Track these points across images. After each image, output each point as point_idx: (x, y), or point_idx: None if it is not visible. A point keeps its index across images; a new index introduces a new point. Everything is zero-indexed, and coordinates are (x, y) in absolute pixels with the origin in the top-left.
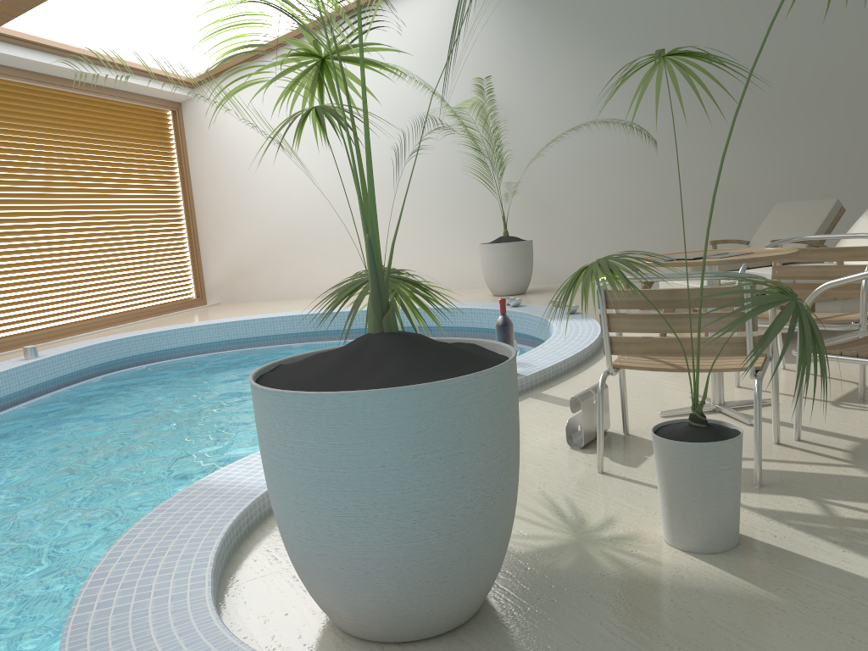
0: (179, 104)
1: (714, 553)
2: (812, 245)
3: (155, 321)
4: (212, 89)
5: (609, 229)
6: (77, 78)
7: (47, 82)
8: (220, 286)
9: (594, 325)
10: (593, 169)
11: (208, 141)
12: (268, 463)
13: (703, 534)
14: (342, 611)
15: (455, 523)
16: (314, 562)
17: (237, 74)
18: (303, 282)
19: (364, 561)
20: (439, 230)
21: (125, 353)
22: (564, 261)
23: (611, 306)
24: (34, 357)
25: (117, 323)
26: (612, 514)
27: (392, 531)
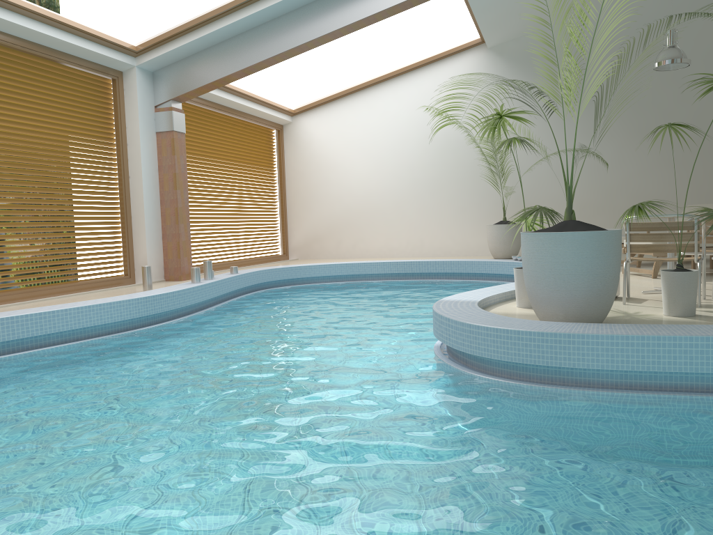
0: (282, 126)
1: (686, 316)
2: None
3: (269, 265)
4: (305, 117)
5: None
6: (237, 108)
7: (222, 110)
8: (299, 248)
9: None
10: (561, 181)
11: (299, 151)
12: (536, 260)
13: (682, 309)
14: (560, 313)
15: (606, 280)
16: (553, 293)
17: (323, 108)
18: (358, 247)
19: (574, 291)
20: (454, 216)
21: (273, 278)
22: None
23: (631, 230)
24: (236, 273)
25: (245, 265)
26: (637, 311)
27: (586, 280)
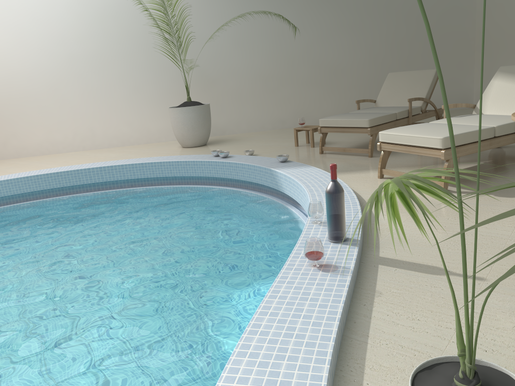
0: None
1: None
2: (426, 101)
3: None
4: None
5: (256, 94)
6: None
7: None
8: None
9: (322, 172)
10: (243, 50)
11: None
12: None
13: None
14: None
15: None
16: None
17: None
18: (10, 145)
19: None
20: (127, 97)
21: None
22: (226, 118)
23: None
24: None
25: None
26: None
27: None
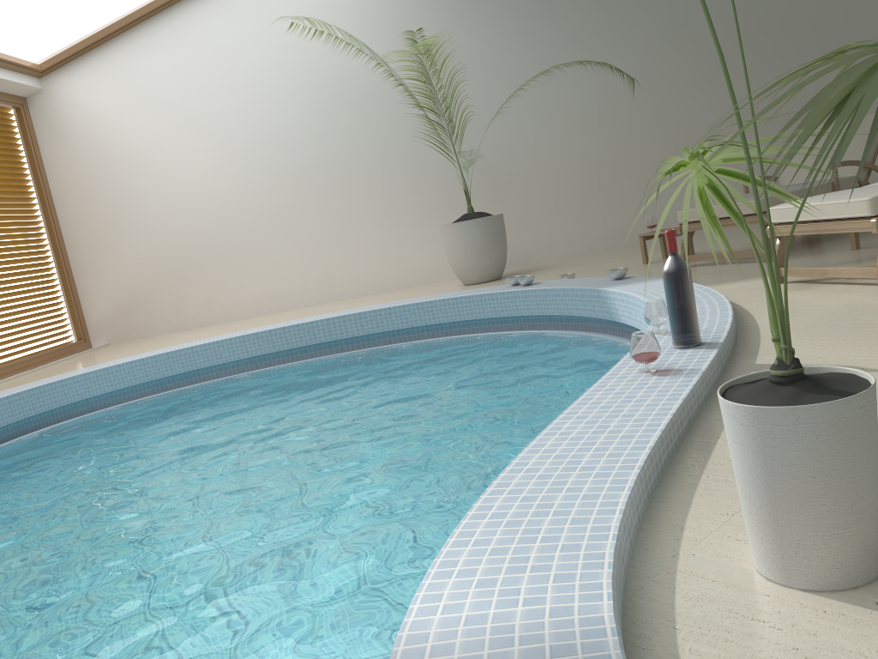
0: (23, 99)
1: None
2: (866, 167)
3: (33, 374)
4: (66, 76)
5: (578, 195)
6: None
7: None
8: (108, 323)
9: None
10: (552, 128)
11: (69, 143)
12: None
13: None
14: None
15: None
16: None
17: (98, 54)
18: (216, 304)
19: None
20: (379, 219)
21: (6, 418)
22: (531, 238)
23: None
24: None
25: None
26: None
27: None
